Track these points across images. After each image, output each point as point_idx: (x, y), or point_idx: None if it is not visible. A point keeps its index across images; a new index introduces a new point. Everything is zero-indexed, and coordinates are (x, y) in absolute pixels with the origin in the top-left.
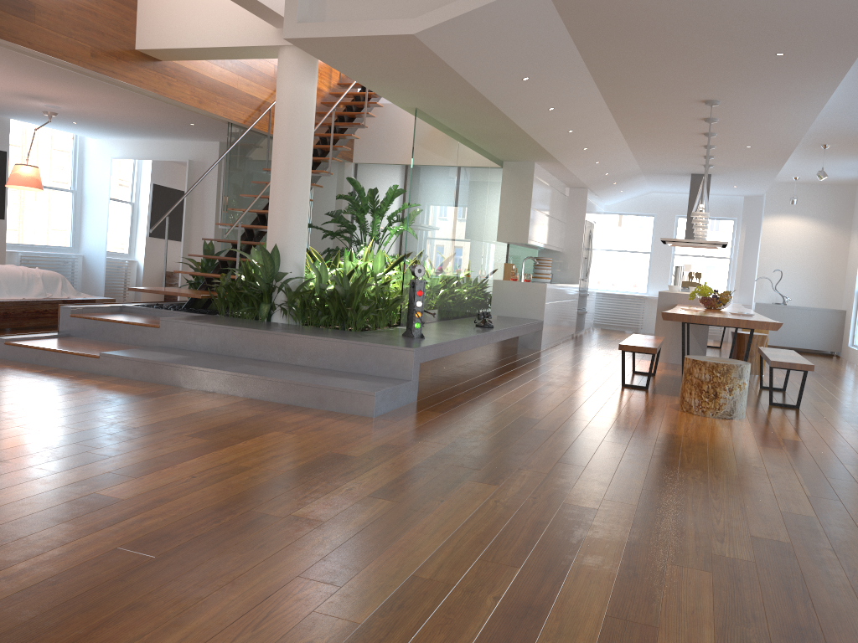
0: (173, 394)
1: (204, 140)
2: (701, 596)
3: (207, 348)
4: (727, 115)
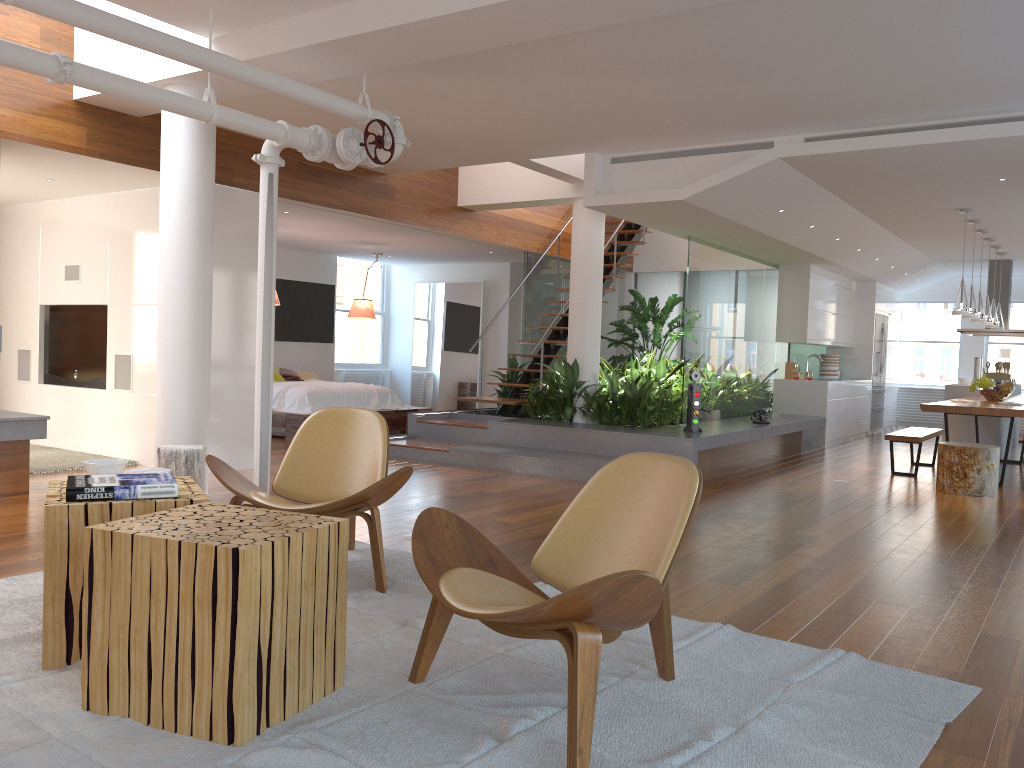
0: (509, 476)
1: (496, 262)
2: (863, 569)
3: (525, 444)
4: (989, 217)
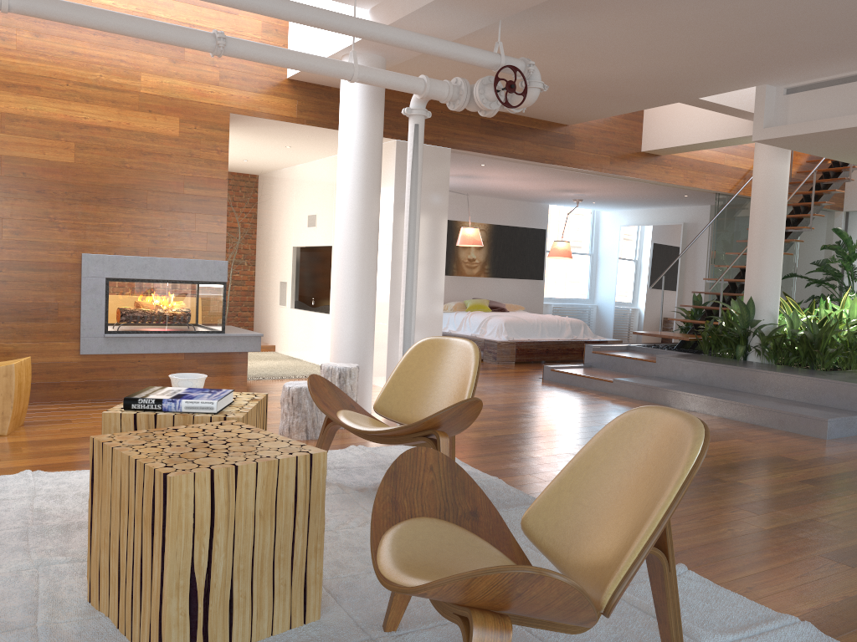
0: None
1: (696, 205)
2: None
3: (691, 379)
4: None
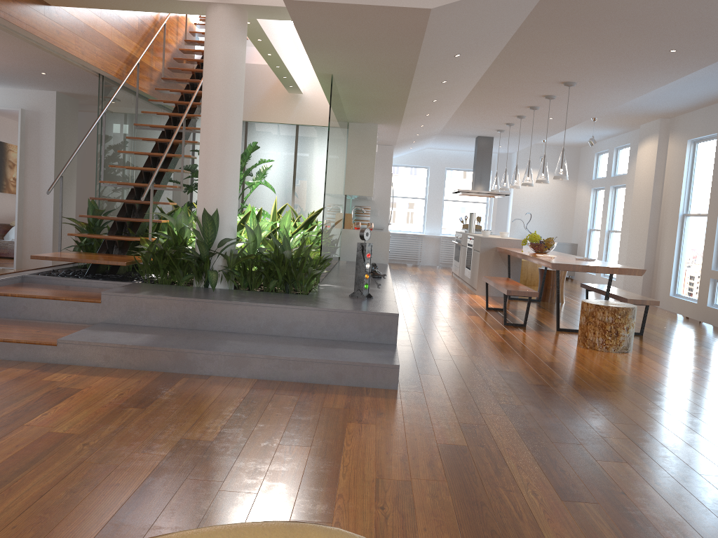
0: (177, 384)
1: (38, 89)
2: None
3: (163, 322)
4: (566, 94)
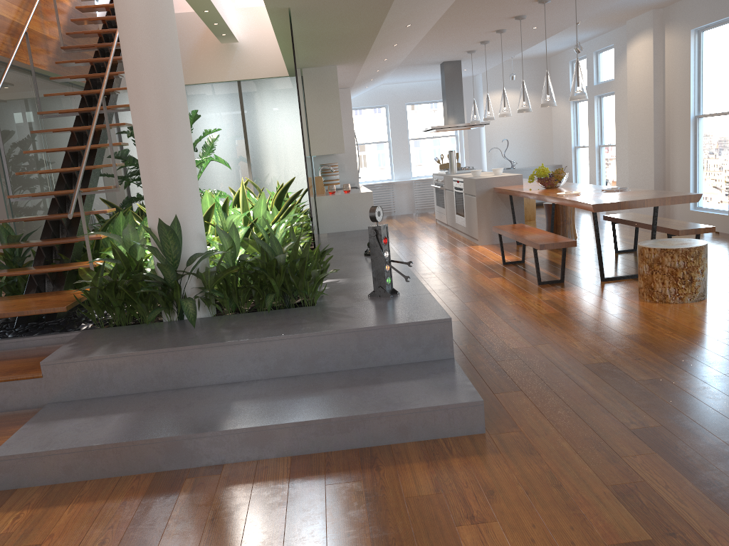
0: (181, 495)
1: None
2: None
3: (135, 387)
4: None
